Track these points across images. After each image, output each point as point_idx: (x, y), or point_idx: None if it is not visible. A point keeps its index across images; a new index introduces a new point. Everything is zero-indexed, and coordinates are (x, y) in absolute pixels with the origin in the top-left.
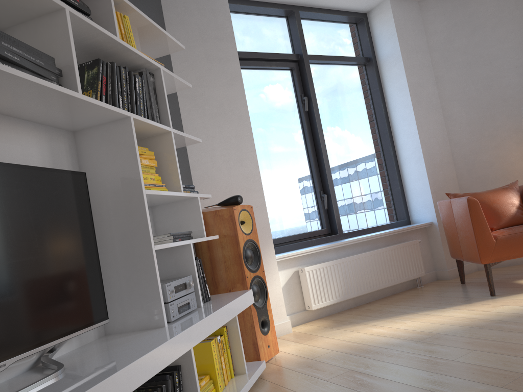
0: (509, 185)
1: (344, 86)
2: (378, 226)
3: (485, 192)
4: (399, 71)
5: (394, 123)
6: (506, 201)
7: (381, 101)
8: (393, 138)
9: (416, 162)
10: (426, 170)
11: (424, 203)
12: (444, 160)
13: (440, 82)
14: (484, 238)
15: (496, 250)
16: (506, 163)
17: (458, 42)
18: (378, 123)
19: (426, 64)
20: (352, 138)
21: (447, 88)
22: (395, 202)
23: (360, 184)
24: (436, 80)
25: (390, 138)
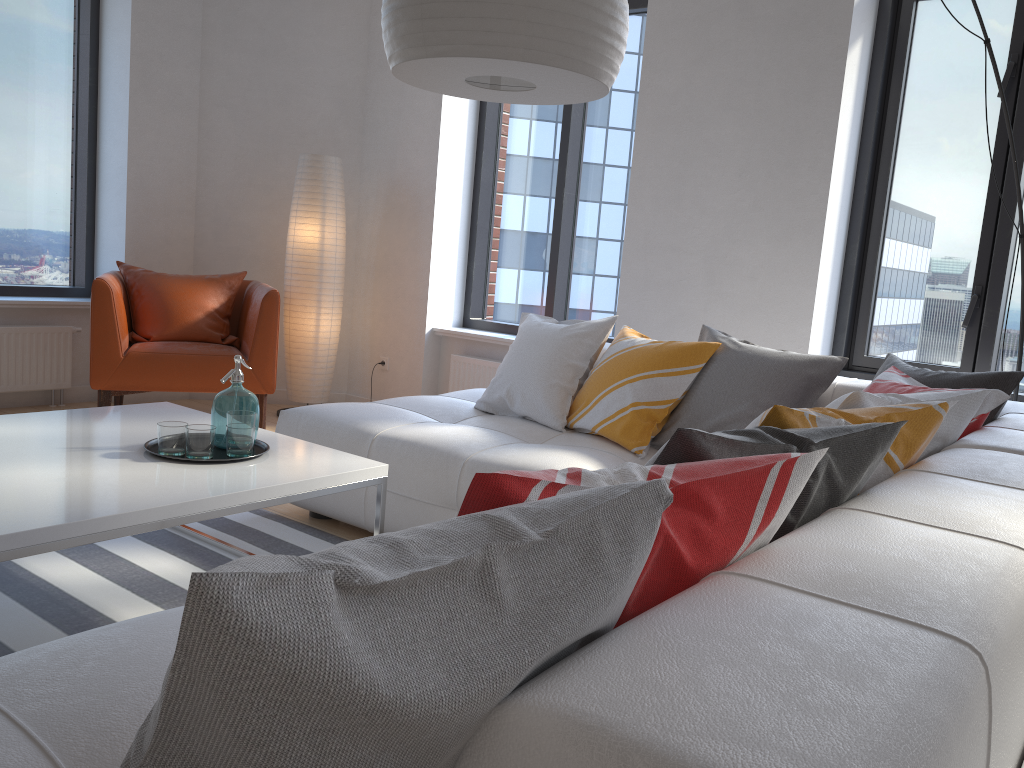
0: (224, 275)
1: (13, 7)
2: (11, 287)
3: (175, 277)
4: (125, 18)
5: (103, 110)
6: (193, 301)
7: (90, 62)
8: (97, 136)
9: (118, 193)
10: (128, 212)
11: (115, 269)
12: (175, 203)
13: (208, 65)
14: (106, 350)
15: (120, 372)
16: (278, 239)
17: (256, 6)
18: (79, 100)
19: (190, 23)
20: (6, 113)
21: (218, 80)
22: (76, 253)
23: (2, 202)
24: (202, 60)
25: (91, 135)
